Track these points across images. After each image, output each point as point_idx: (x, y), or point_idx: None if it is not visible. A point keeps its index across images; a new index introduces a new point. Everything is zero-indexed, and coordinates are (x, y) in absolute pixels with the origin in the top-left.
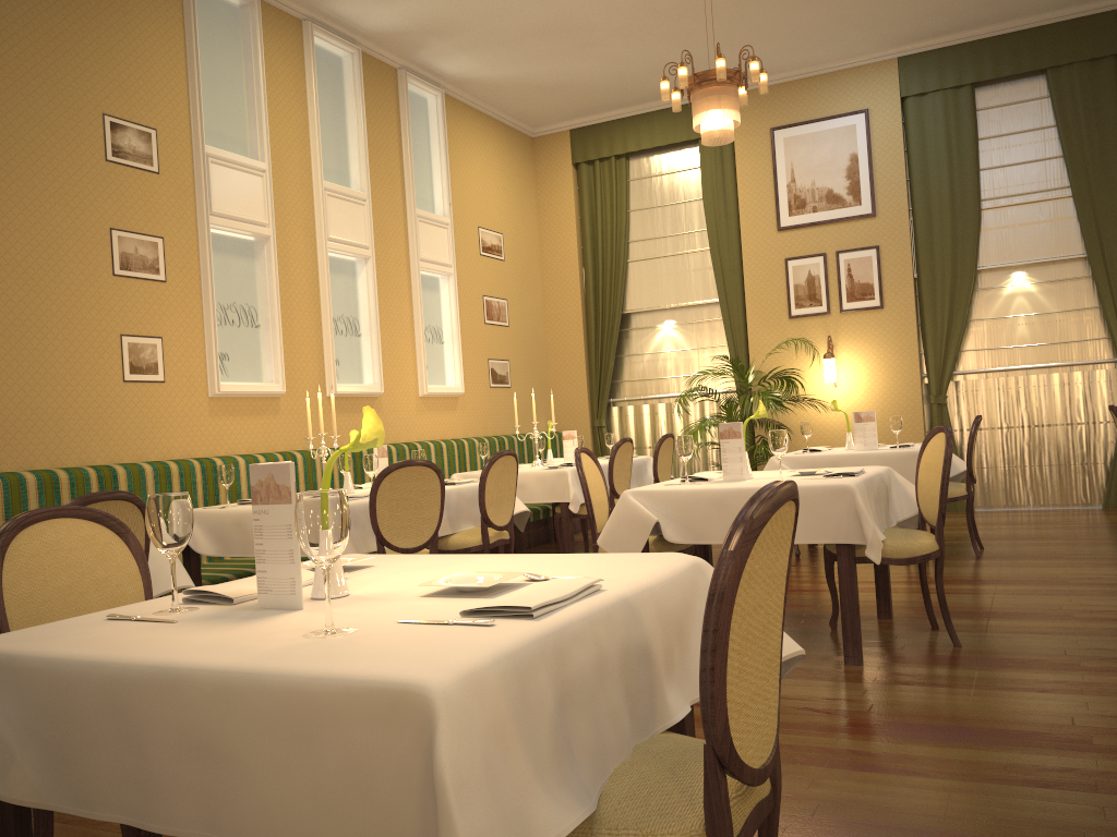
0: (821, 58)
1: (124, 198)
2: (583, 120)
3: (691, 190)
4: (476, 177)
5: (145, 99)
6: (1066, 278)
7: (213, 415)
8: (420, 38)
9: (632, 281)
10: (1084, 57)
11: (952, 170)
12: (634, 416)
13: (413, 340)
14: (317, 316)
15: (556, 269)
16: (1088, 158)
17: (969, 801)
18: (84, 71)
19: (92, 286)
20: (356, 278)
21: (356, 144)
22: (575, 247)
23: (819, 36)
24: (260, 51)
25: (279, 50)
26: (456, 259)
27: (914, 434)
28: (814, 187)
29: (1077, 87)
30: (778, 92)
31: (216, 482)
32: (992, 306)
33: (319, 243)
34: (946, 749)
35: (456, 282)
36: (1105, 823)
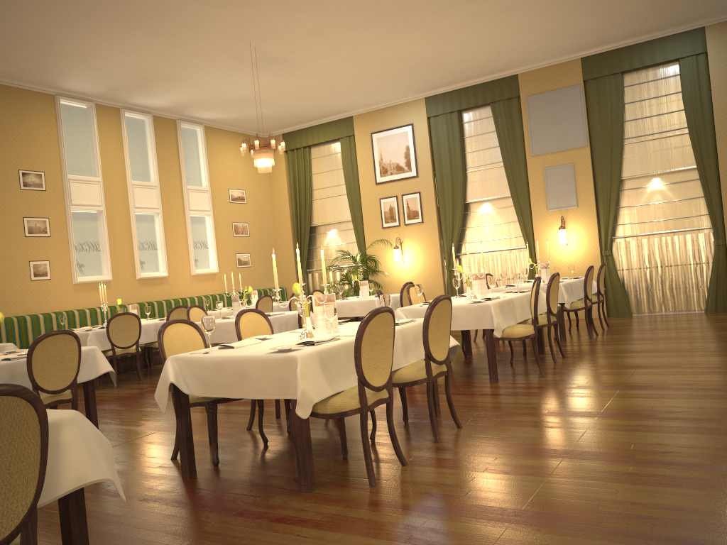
0: (388, 99)
1: (29, 203)
2: (287, 129)
3: (338, 163)
4: (227, 164)
5: (38, 160)
6: (505, 206)
7: (75, 292)
8: (181, 108)
9: (314, 210)
10: (505, 97)
11: (451, 153)
12: (318, 278)
13: (188, 249)
14: (131, 243)
15: (279, 204)
16: (508, 147)
17: (205, 417)
18: (9, 153)
19: (15, 242)
20: (154, 222)
21: (152, 160)
22: (286, 193)
23: (378, 92)
24: (96, 128)
25: (107, 124)
26: (214, 207)
27: (439, 285)
28: (390, 163)
29: (502, 112)
30: (373, 114)
31: (74, 320)
32: (474, 220)
33: (130, 209)
34: (228, 407)
35: (213, 218)
36: (226, 420)
